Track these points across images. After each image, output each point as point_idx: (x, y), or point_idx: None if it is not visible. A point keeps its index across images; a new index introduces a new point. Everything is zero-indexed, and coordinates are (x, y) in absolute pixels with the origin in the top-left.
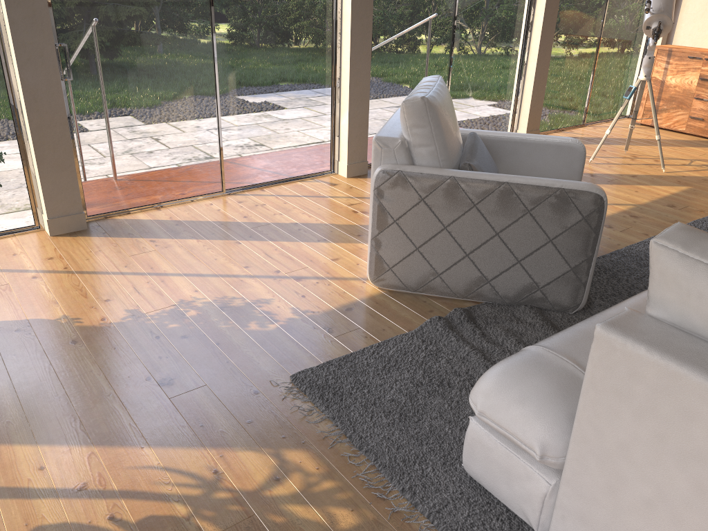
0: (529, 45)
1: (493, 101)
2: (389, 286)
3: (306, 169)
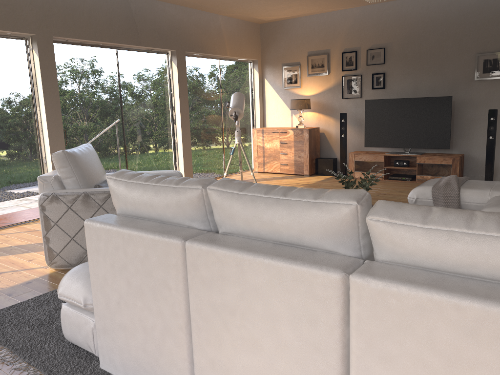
0: (176, 132)
1: (159, 165)
2: (60, 266)
3: (28, 216)
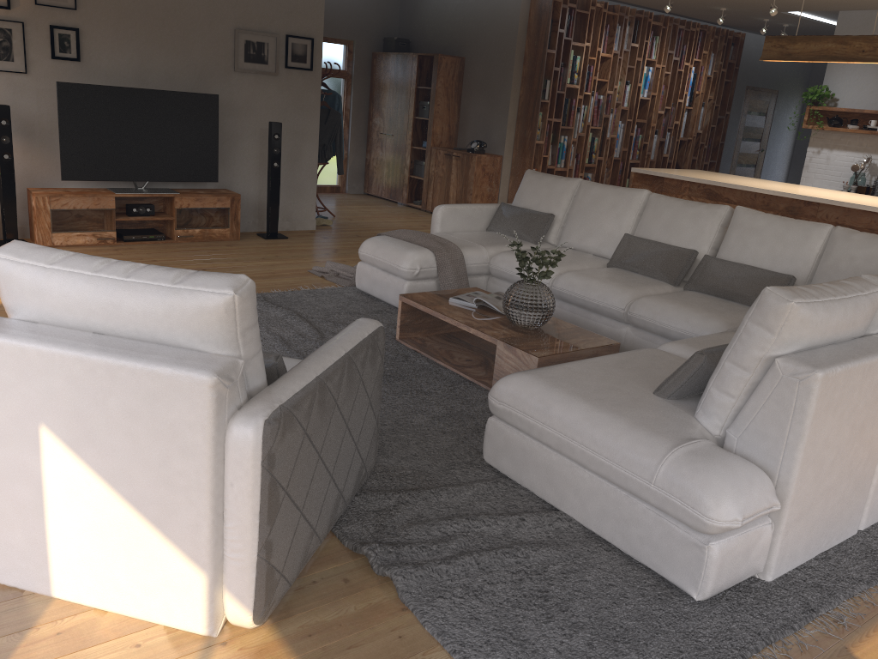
0: None
1: None
2: (276, 605)
3: None
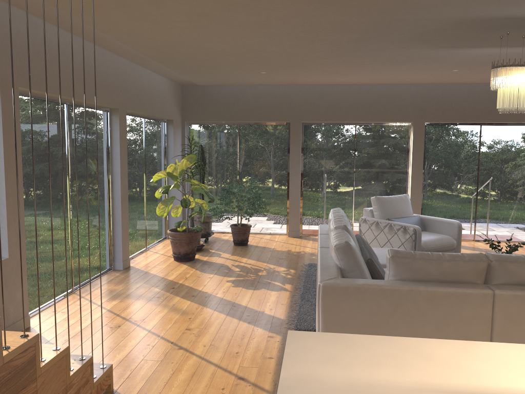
0: None
1: (511, 220)
2: None
3: None
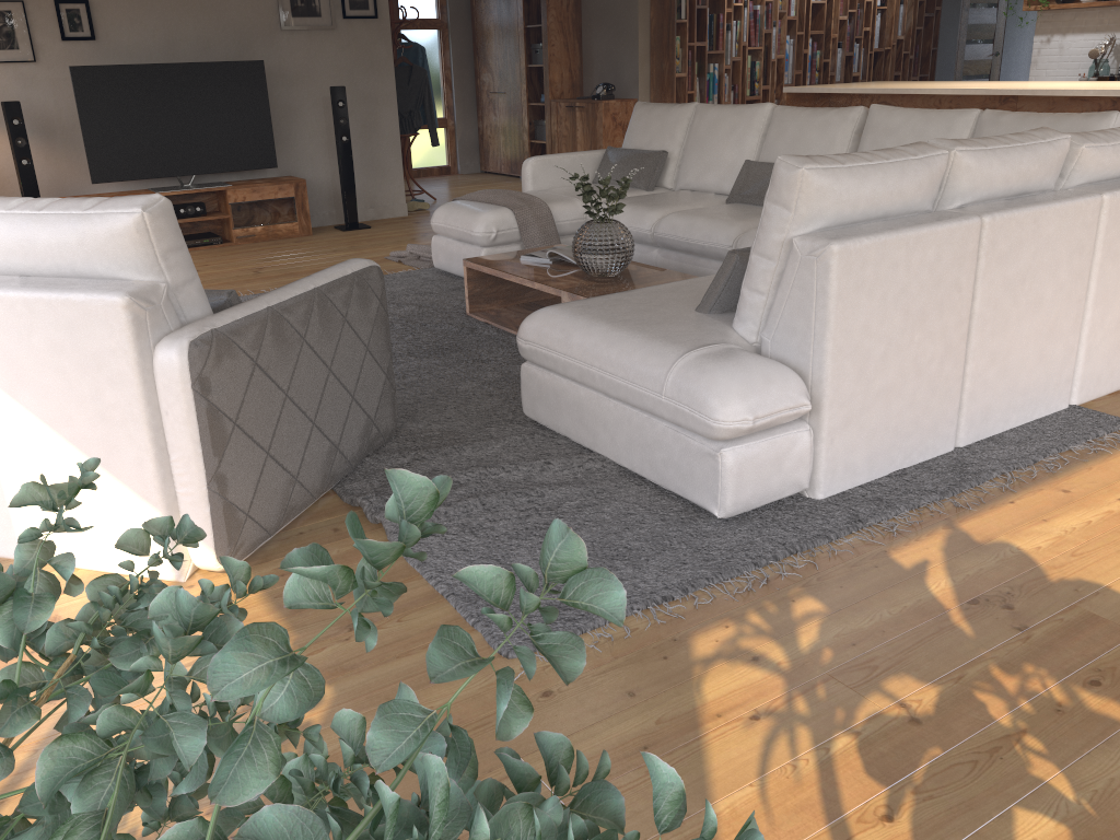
0: None
1: None
2: (249, 550)
3: None
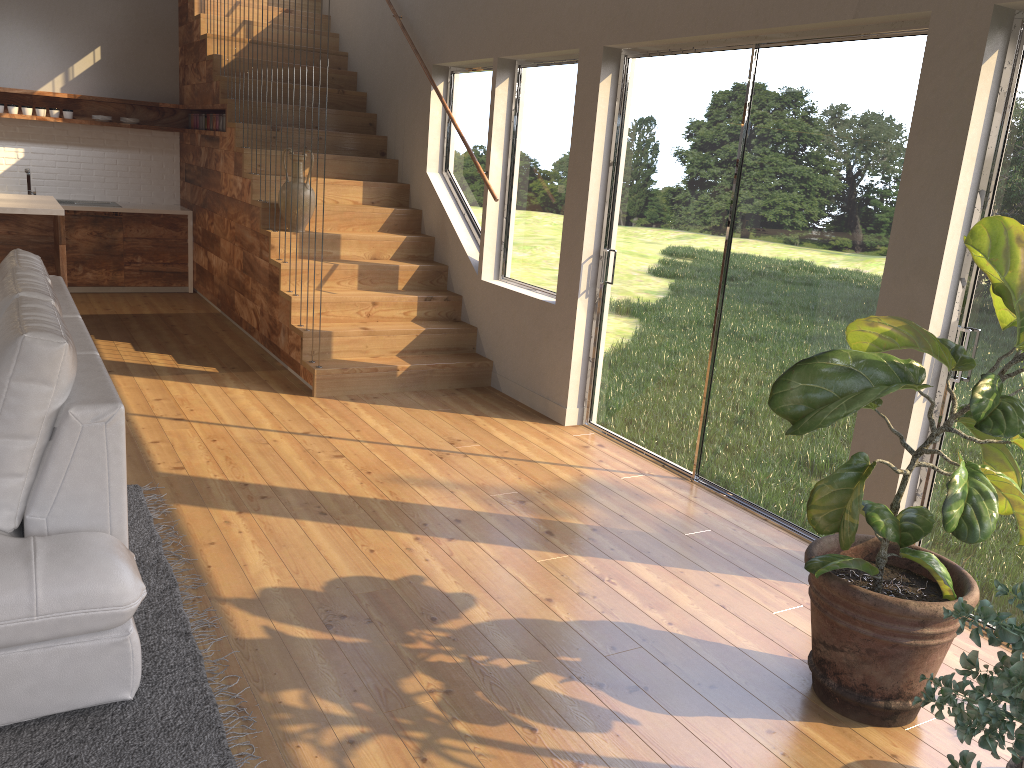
0: None
1: None
2: None
3: None
